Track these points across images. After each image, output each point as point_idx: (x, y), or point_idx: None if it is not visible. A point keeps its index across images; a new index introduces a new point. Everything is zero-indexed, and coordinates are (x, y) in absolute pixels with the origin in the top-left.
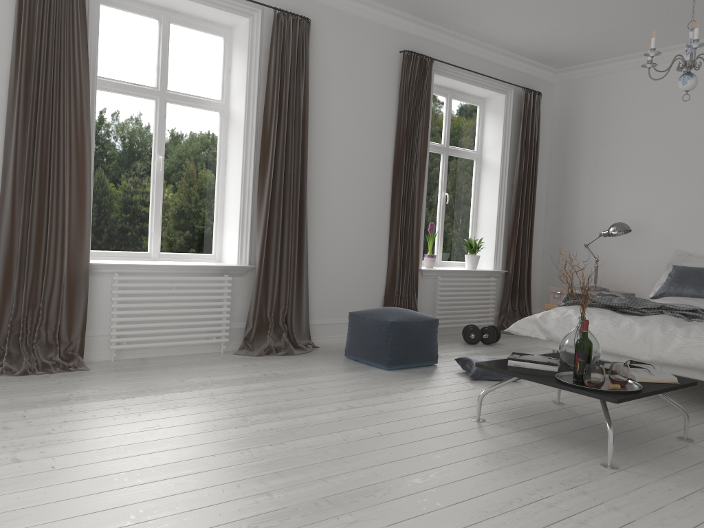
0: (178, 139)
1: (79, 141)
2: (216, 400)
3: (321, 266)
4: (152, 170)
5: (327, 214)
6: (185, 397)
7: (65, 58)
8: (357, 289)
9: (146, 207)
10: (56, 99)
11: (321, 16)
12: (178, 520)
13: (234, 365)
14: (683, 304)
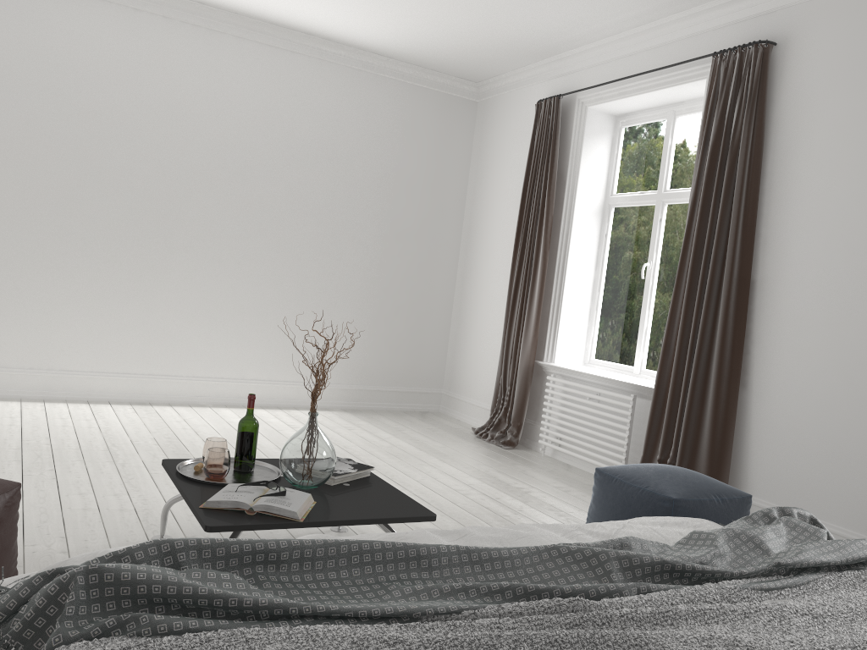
0: (672, 242)
1: (540, 256)
2: (415, 464)
3: (771, 412)
4: (645, 279)
5: (789, 329)
6: (425, 459)
7: (540, 190)
8: (840, 470)
9: (638, 319)
10: (531, 225)
11: (802, 21)
12: (193, 437)
13: (558, 484)
14: (636, 552)
